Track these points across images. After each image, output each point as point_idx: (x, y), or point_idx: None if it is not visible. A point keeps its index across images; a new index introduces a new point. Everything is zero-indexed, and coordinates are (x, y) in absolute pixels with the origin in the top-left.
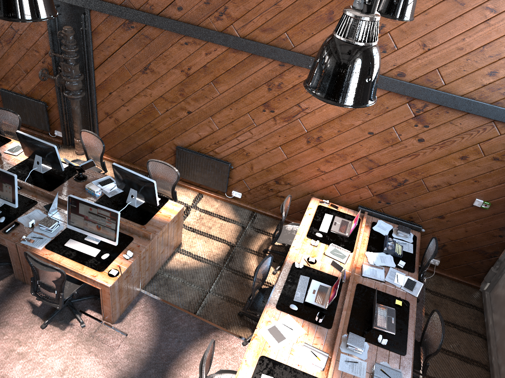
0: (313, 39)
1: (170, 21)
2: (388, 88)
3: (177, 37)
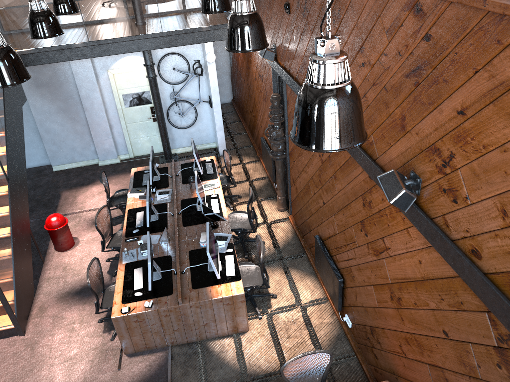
0: (391, 152)
1: None
2: (455, 267)
3: None
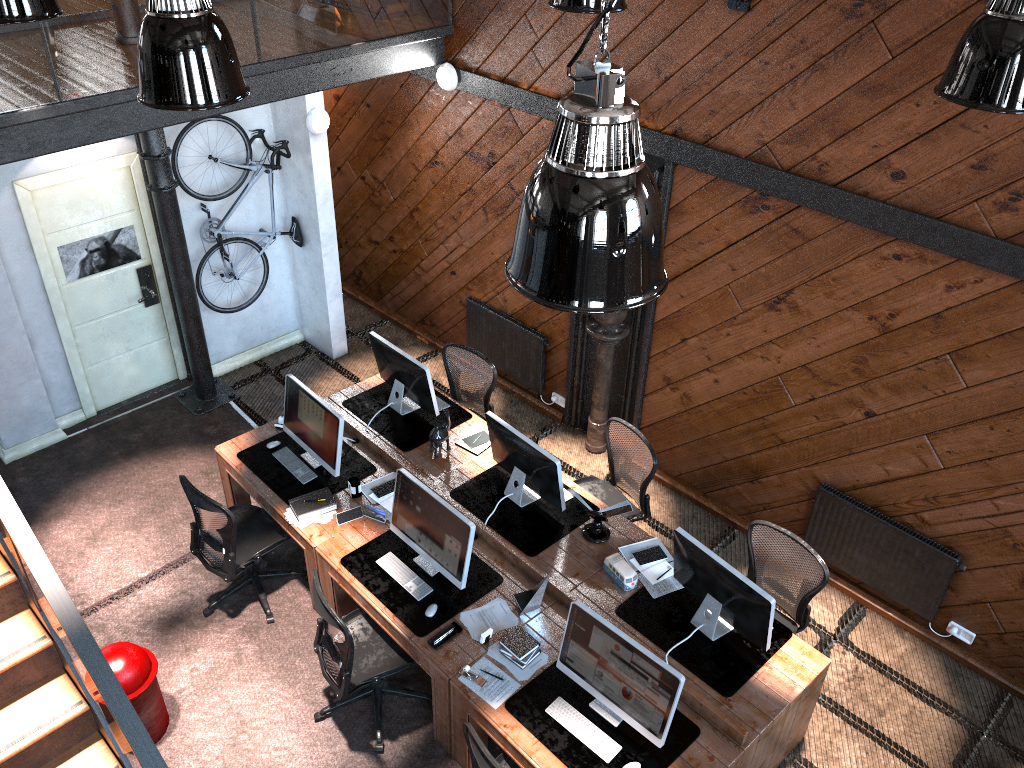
0: None
1: (865, 203)
2: None
3: (876, 240)
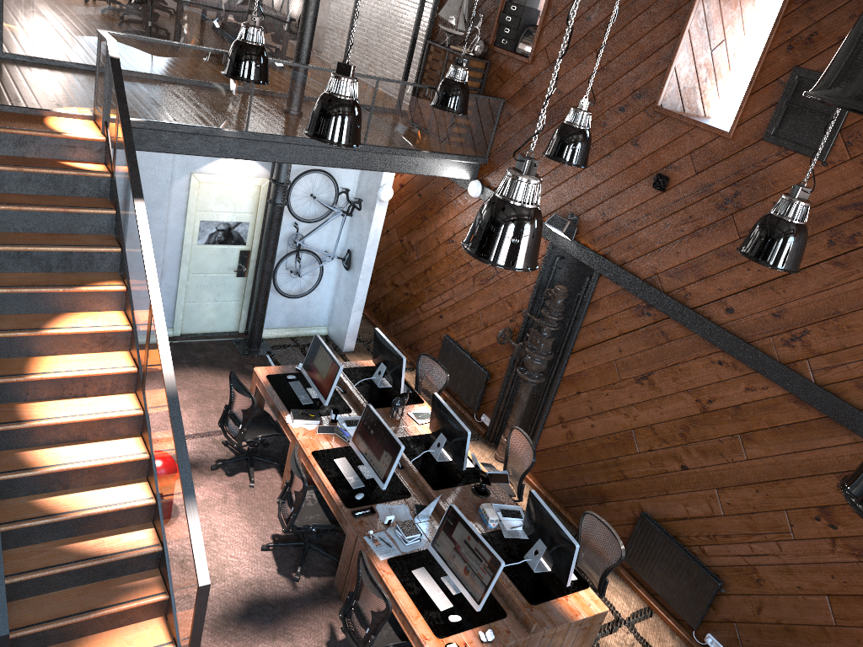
0: None
1: (707, 323)
2: None
3: (709, 349)
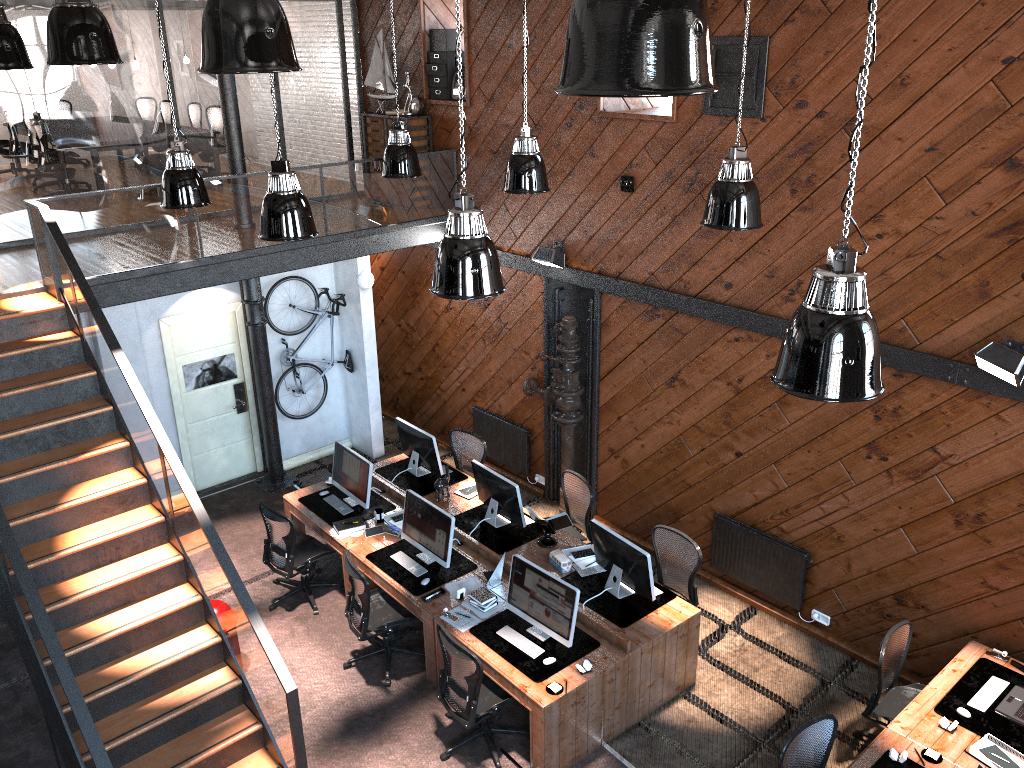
0: (953, 330)
1: (712, 305)
2: None
3: (723, 330)
